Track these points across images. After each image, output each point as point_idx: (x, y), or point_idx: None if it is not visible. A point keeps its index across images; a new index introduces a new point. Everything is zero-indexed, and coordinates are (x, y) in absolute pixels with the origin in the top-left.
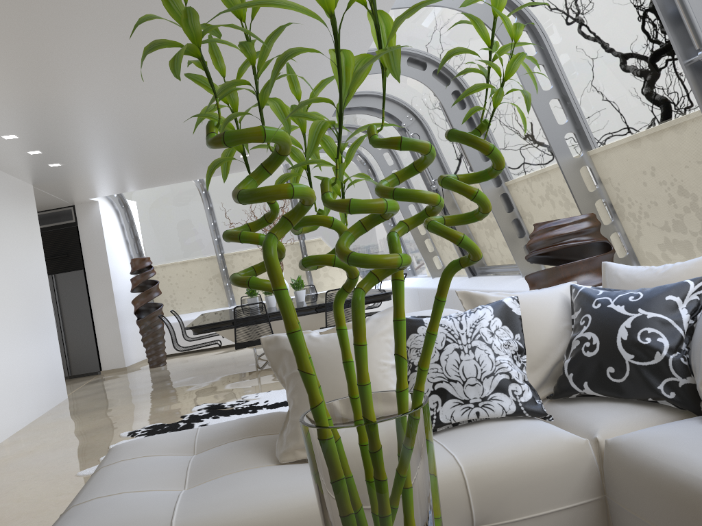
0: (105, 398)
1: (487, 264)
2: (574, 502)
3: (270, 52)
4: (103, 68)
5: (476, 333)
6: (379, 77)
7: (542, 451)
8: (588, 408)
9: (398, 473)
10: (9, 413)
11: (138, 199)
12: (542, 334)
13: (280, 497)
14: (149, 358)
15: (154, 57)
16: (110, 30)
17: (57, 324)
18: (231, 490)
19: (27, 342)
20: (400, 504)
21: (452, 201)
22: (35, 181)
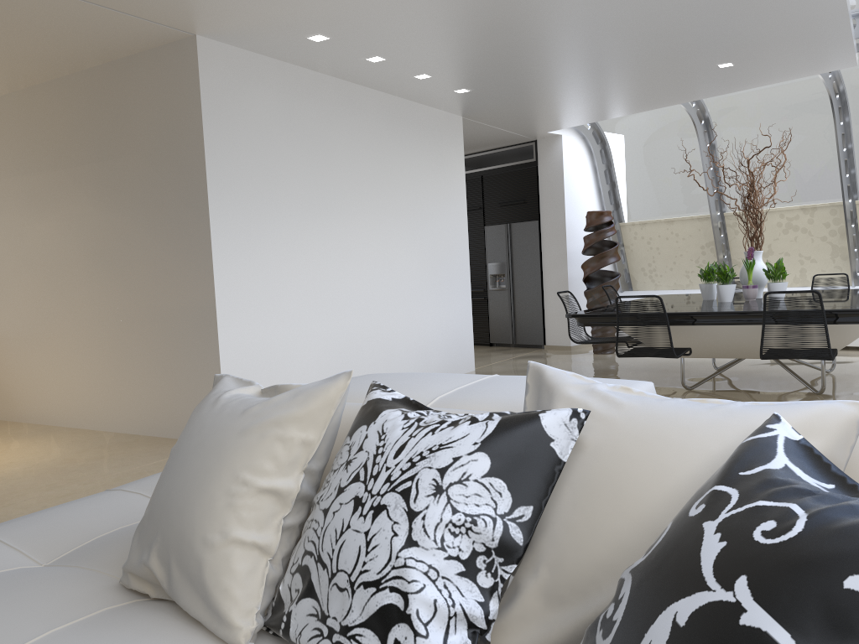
0: None
1: None
2: None
3: None
4: None
5: (407, 476)
6: None
7: None
8: None
9: None
10: None
11: (617, 132)
12: (608, 526)
13: None
14: None
15: None
16: None
17: (507, 282)
18: None
19: (417, 302)
20: None
21: None
22: (460, 111)
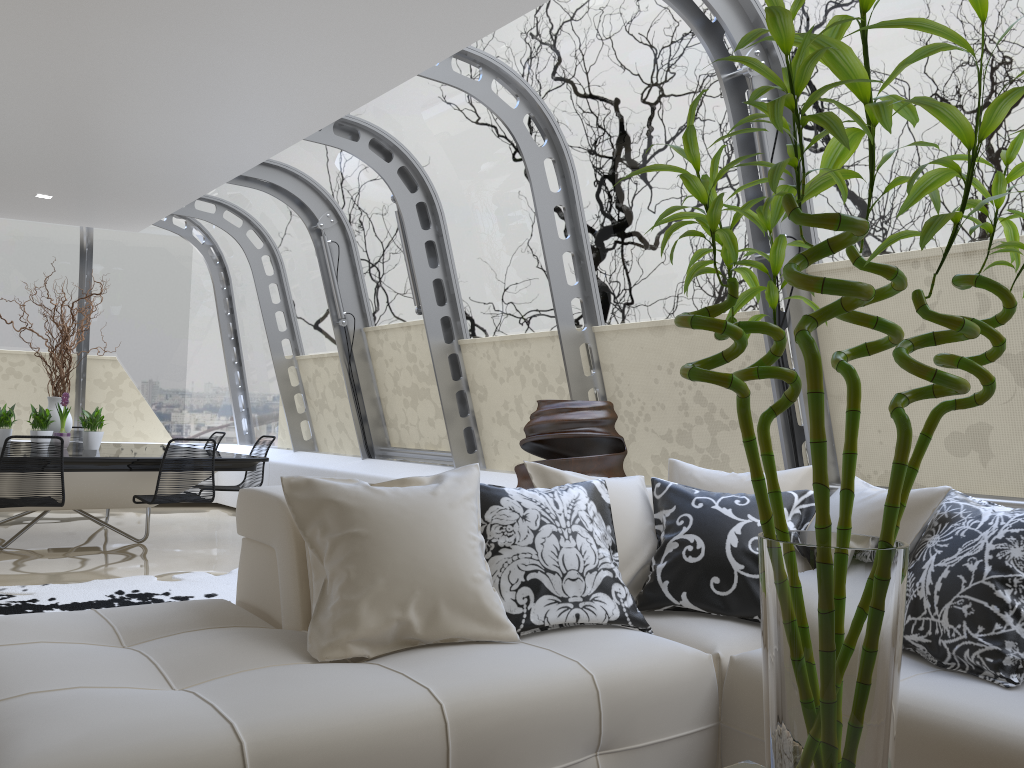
0: None
1: (392, 445)
2: (694, 727)
3: (221, 65)
4: None
5: (575, 515)
6: (311, 149)
7: (670, 664)
8: (688, 623)
9: (901, 605)
10: None
11: None
12: (628, 531)
13: (381, 698)
14: None
15: (39, 5)
16: None
17: None
18: (292, 688)
19: None
20: (897, 637)
21: (363, 347)
22: None
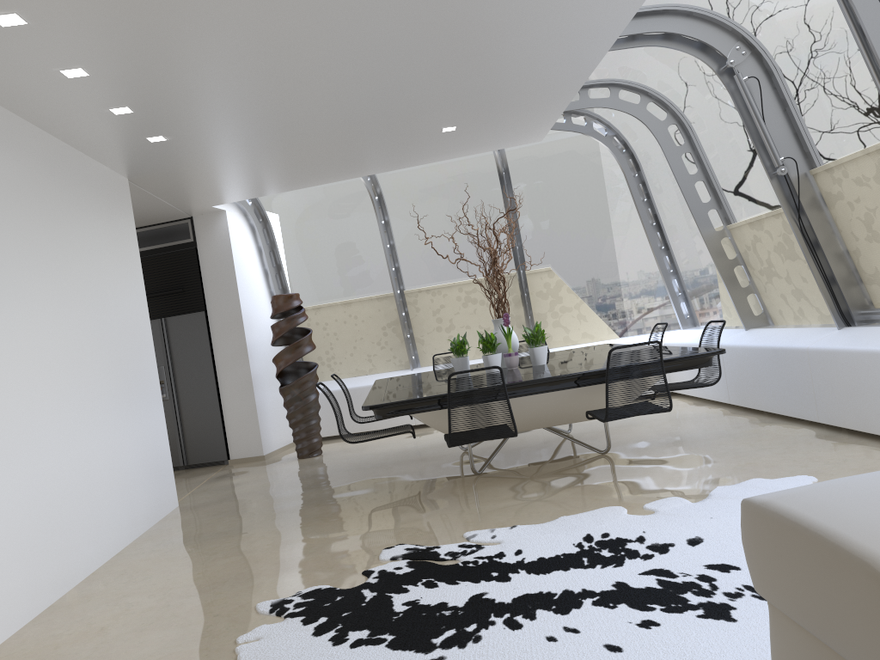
0: (234, 512)
1: (877, 306)
2: None
3: None
4: None
5: None
6: None
7: None
8: None
9: None
10: (78, 543)
11: (281, 210)
12: None
13: None
14: (297, 444)
15: None
16: None
17: (169, 390)
18: None
19: (114, 423)
20: None
21: (813, 194)
22: (131, 170)
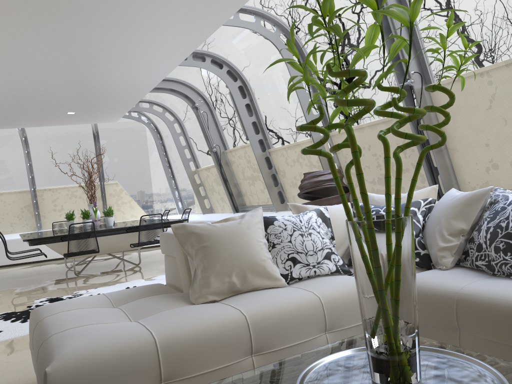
0: None
1: (247, 205)
2: None
3: (131, 38)
4: (1, 28)
5: (310, 225)
6: (185, 69)
7: None
8: None
9: (409, 242)
10: None
11: None
12: (340, 229)
13: (218, 316)
14: None
15: (46, 27)
16: (24, 1)
17: None
18: (179, 315)
19: None
20: (409, 257)
21: (226, 160)
22: None
